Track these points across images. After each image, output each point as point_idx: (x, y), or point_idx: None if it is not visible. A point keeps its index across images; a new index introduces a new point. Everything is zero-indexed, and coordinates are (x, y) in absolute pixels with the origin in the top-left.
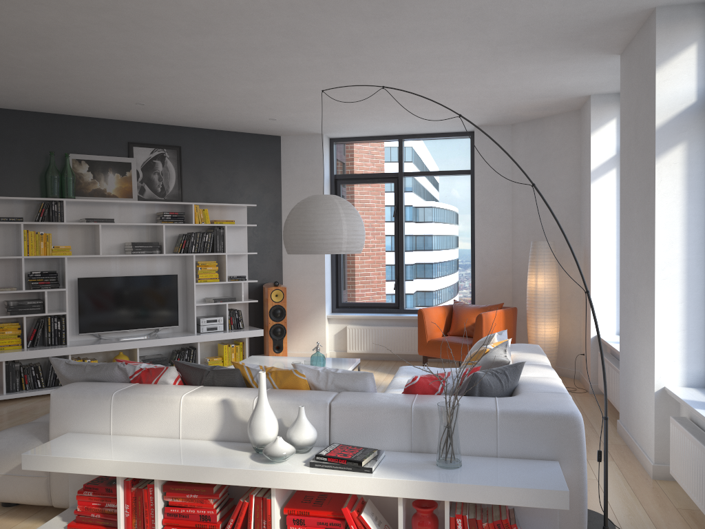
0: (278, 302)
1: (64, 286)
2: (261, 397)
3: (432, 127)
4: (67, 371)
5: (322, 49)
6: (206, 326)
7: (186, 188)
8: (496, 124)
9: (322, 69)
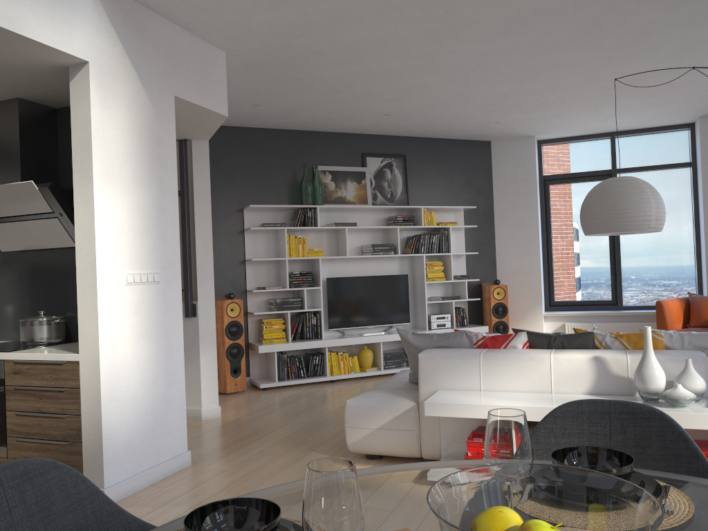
0: (500, 300)
1: (317, 285)
2: (648, 350)
3: (652, 121)
4: (415, 340)
5: (606, 42)
6: (435, 323)
7: (411, 193)
8: None
9: (589, 63)
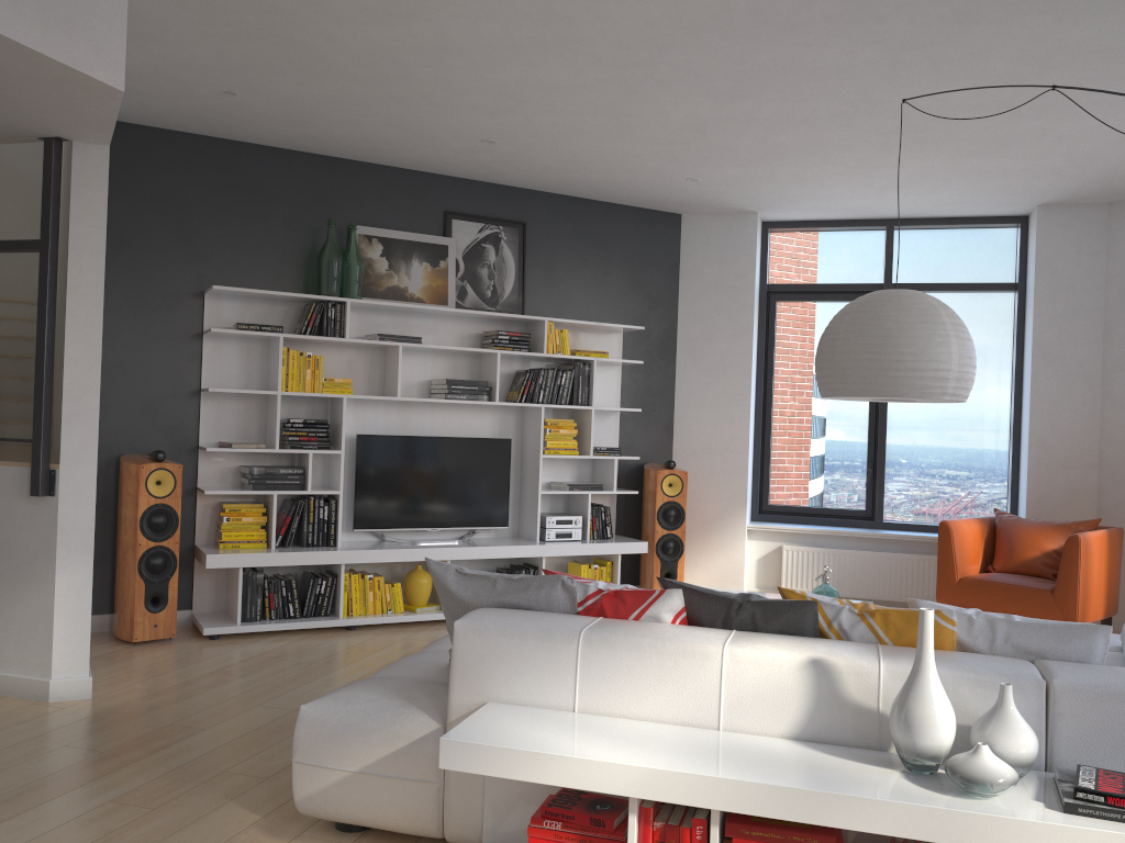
0: (673, 497)
1: (337, 446)
2: (926, 660)
3: (959, 205)
4: (459, 587)
5: (892, 30)
6: (554, 531)
7: (530, 294)
8: (1080, 202)
9: (859, 74)
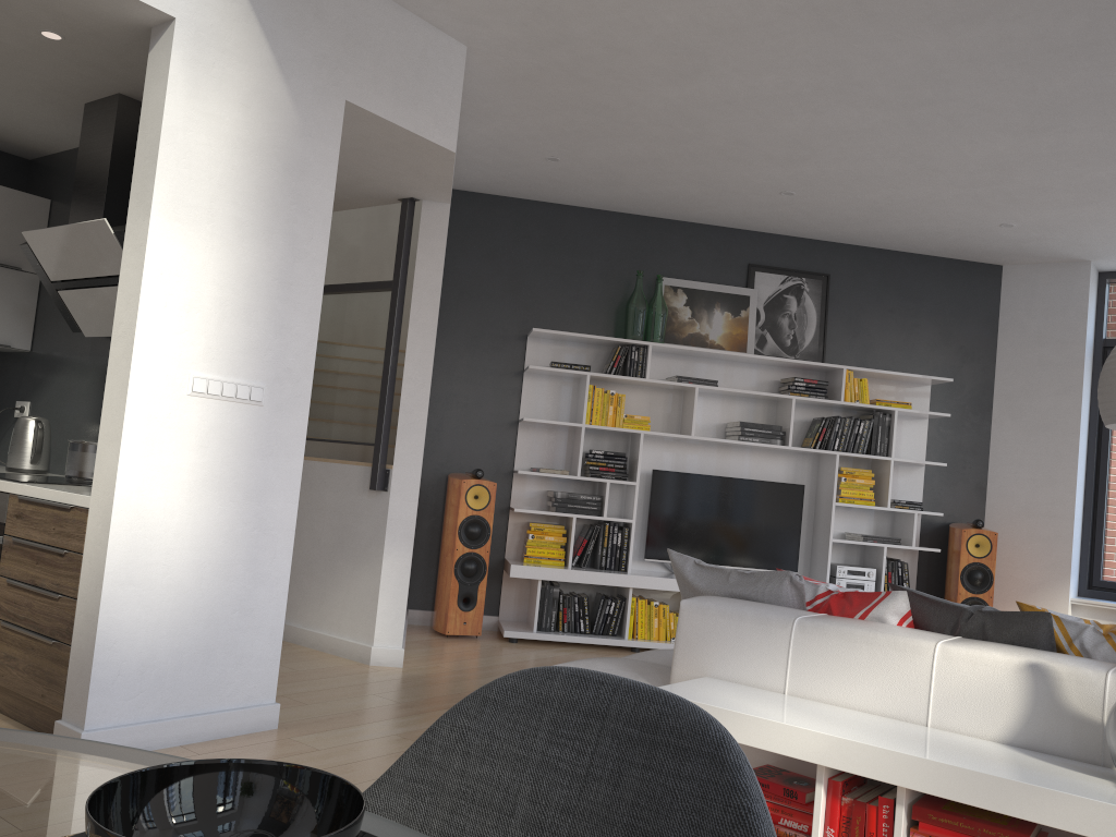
0: (979, 558)
1: (633, 478)
2: None
3: None
4: (696, 577)
5: None
6: (845, 581)
7: (831, 344)
8: None
9: None
